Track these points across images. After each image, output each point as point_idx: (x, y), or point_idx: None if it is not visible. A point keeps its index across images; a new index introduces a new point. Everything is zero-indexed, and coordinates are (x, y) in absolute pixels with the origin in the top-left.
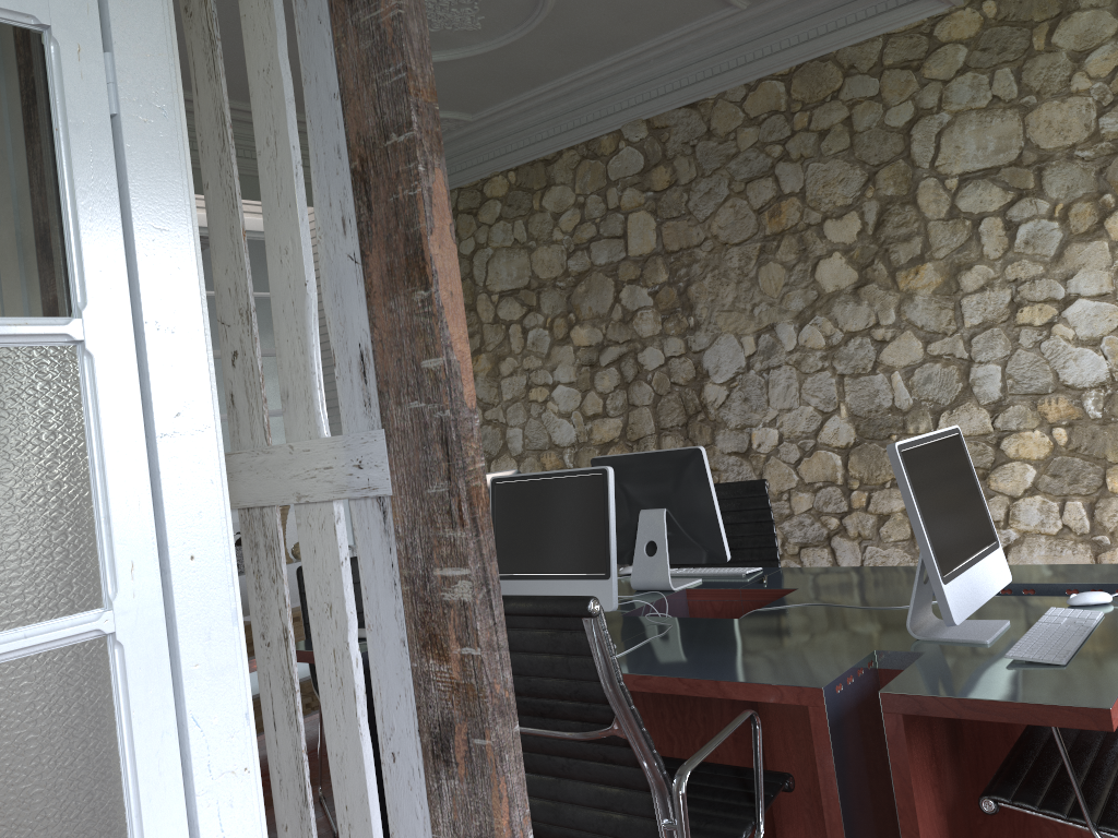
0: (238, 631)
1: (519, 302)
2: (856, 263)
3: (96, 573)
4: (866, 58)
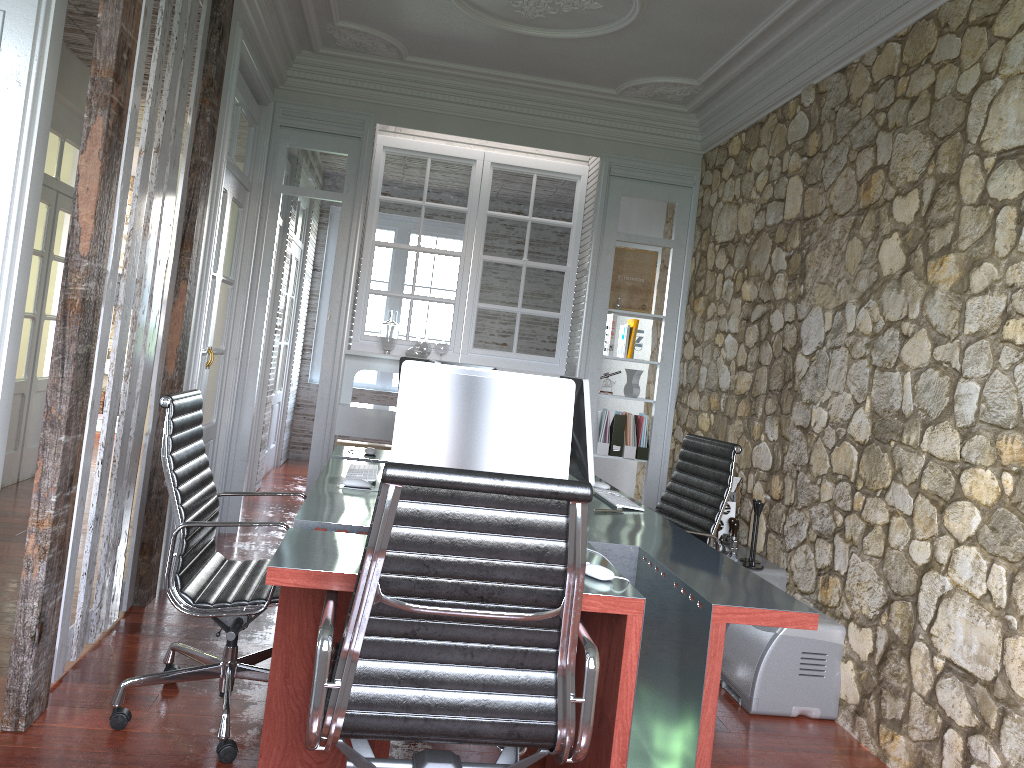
0: None
1: (726, 254)
2: (907, 247)
3: None
4: (957, 14)
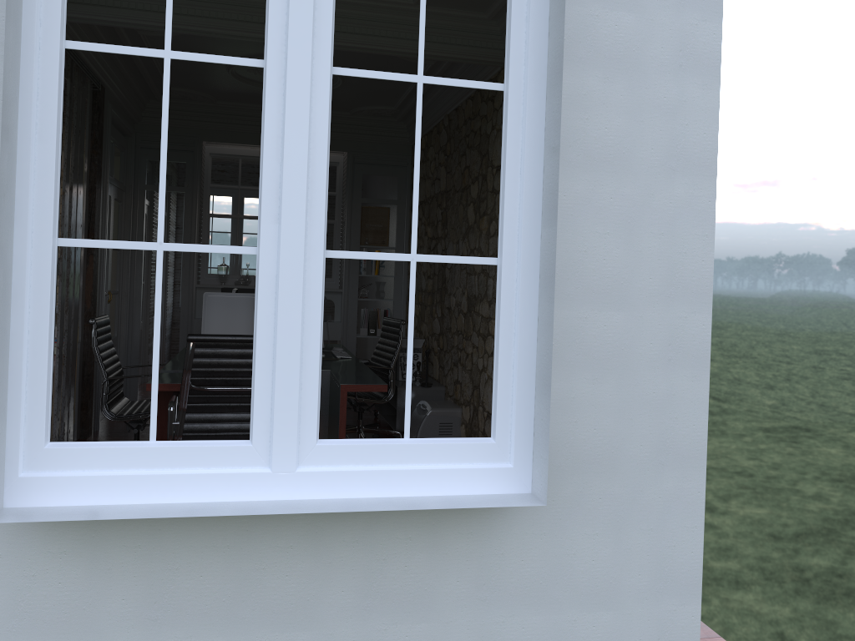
0: None
1: (422, 209)
2: (475, 211)
3: None
4: (485, 92)
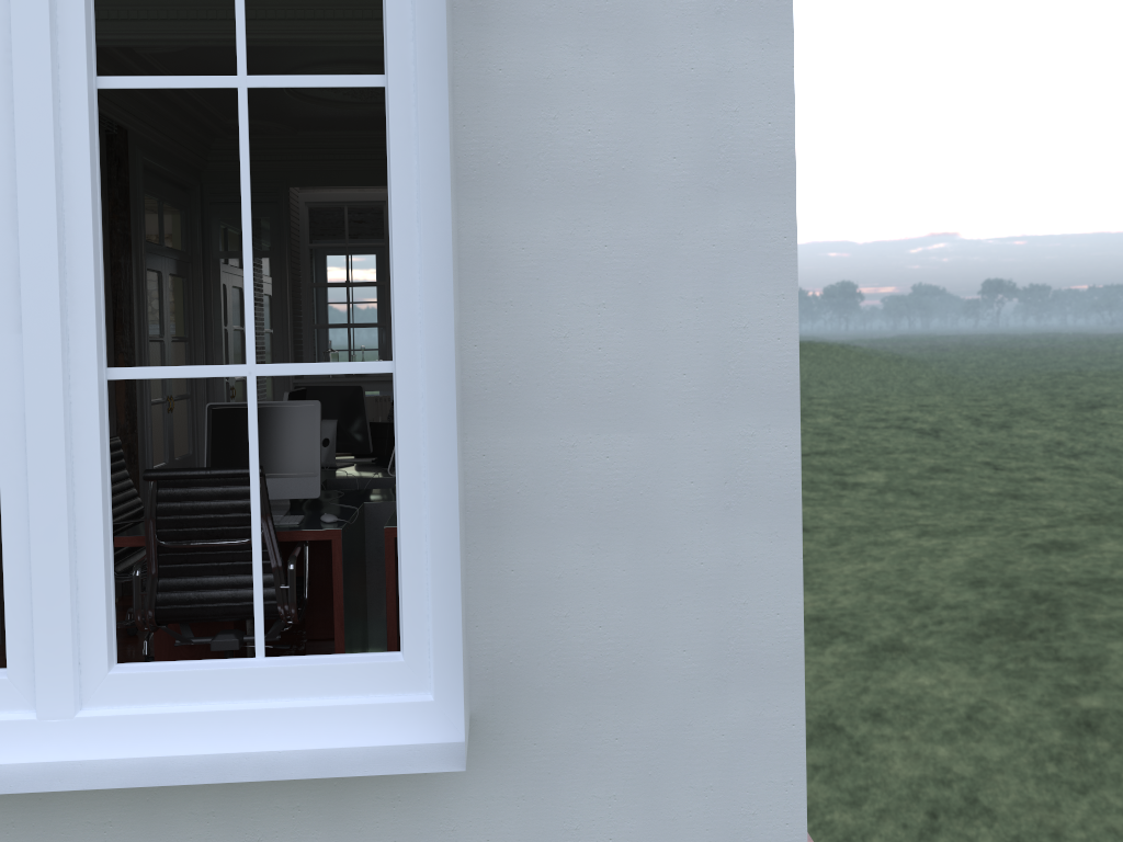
0: None
1: None
2: None
3: None
4: None
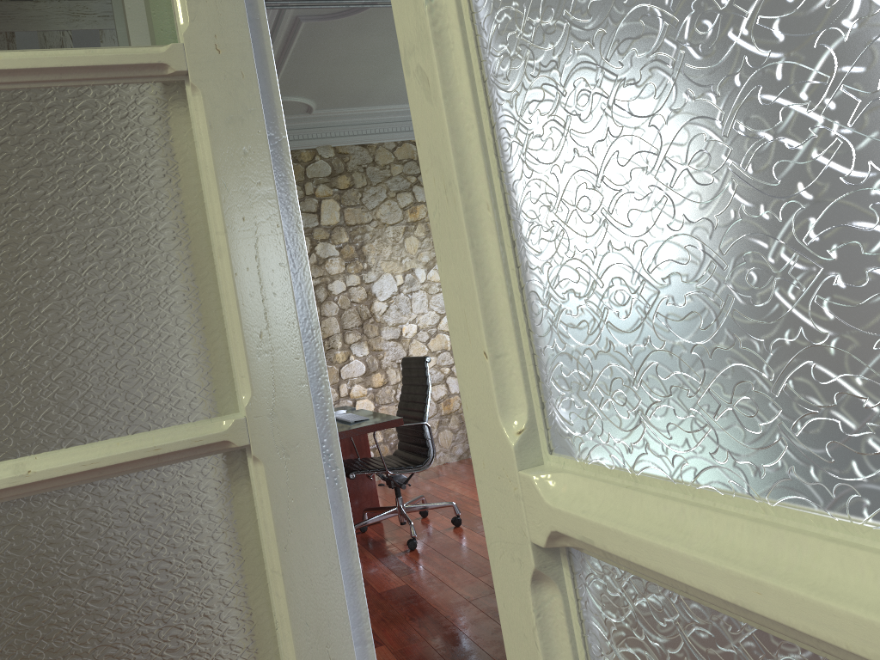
0: None
1: None
2: None
3: None
4: None
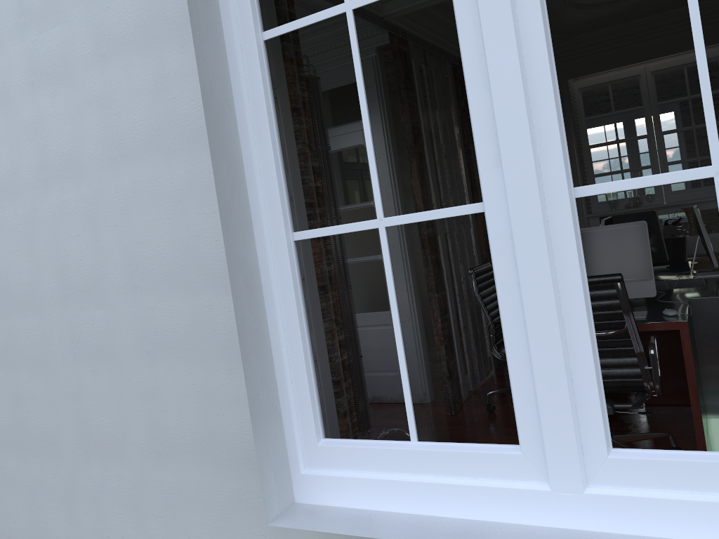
0: (405, 262)
1: None
2: None
3: (379, 248)
4: None
